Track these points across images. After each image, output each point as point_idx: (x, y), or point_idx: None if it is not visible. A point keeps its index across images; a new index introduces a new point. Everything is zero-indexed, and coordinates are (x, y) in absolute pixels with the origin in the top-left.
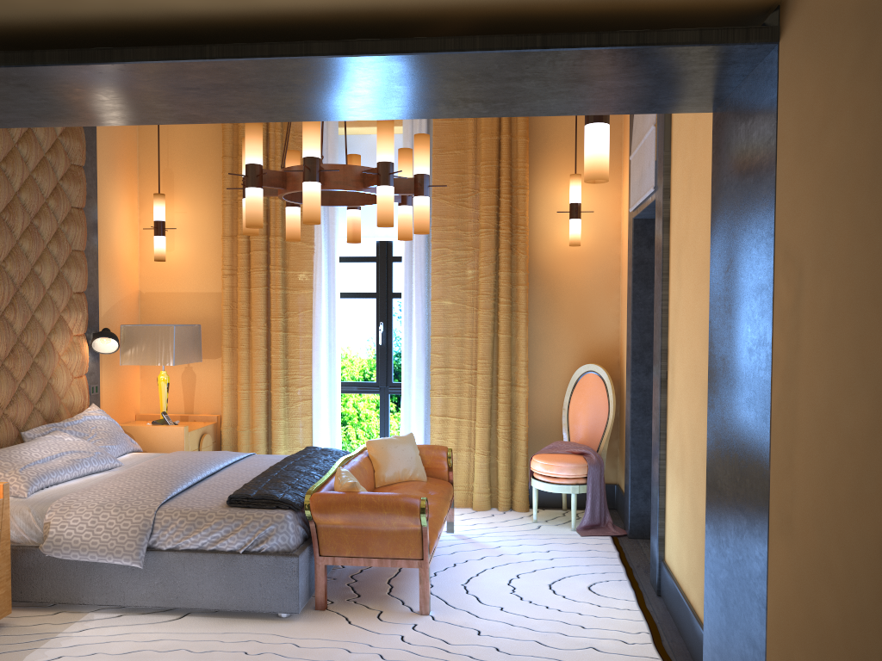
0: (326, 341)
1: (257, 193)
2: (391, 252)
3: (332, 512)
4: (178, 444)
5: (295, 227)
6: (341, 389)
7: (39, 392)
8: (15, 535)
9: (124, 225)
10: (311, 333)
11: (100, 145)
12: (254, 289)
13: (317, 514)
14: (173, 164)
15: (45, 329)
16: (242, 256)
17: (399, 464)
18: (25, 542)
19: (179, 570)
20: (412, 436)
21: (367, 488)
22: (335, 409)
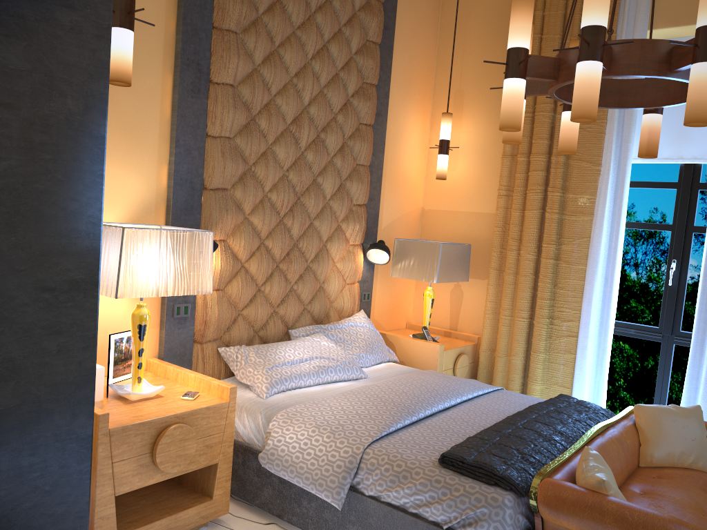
0: (601, 275)
1: (516, 85)
2: (698, 178)
3: (565, 514)
4: (432, 361)
5: (571, 136)
6: (614, 329)
7: (309, 294)
8: (247, 435)
9: (413, 144)
10: (585, 264)
11: (396, 66)
12: (528, 212)
13: (544, 509)
14: (464, 84)
15: (322, 236)
16: (519, 176)
17: (675, 444)
18: (253, 444)
19: (378, 523)
20: (698, 411)
21: (626, 469)
22: (603, 352)
